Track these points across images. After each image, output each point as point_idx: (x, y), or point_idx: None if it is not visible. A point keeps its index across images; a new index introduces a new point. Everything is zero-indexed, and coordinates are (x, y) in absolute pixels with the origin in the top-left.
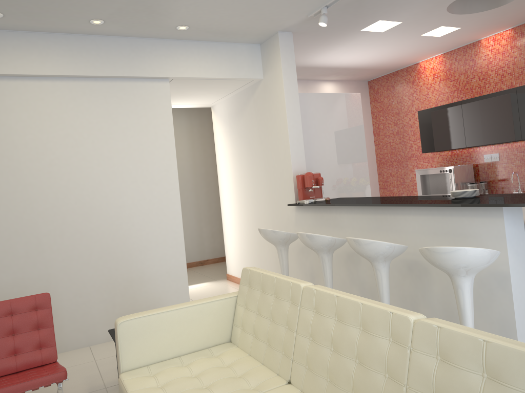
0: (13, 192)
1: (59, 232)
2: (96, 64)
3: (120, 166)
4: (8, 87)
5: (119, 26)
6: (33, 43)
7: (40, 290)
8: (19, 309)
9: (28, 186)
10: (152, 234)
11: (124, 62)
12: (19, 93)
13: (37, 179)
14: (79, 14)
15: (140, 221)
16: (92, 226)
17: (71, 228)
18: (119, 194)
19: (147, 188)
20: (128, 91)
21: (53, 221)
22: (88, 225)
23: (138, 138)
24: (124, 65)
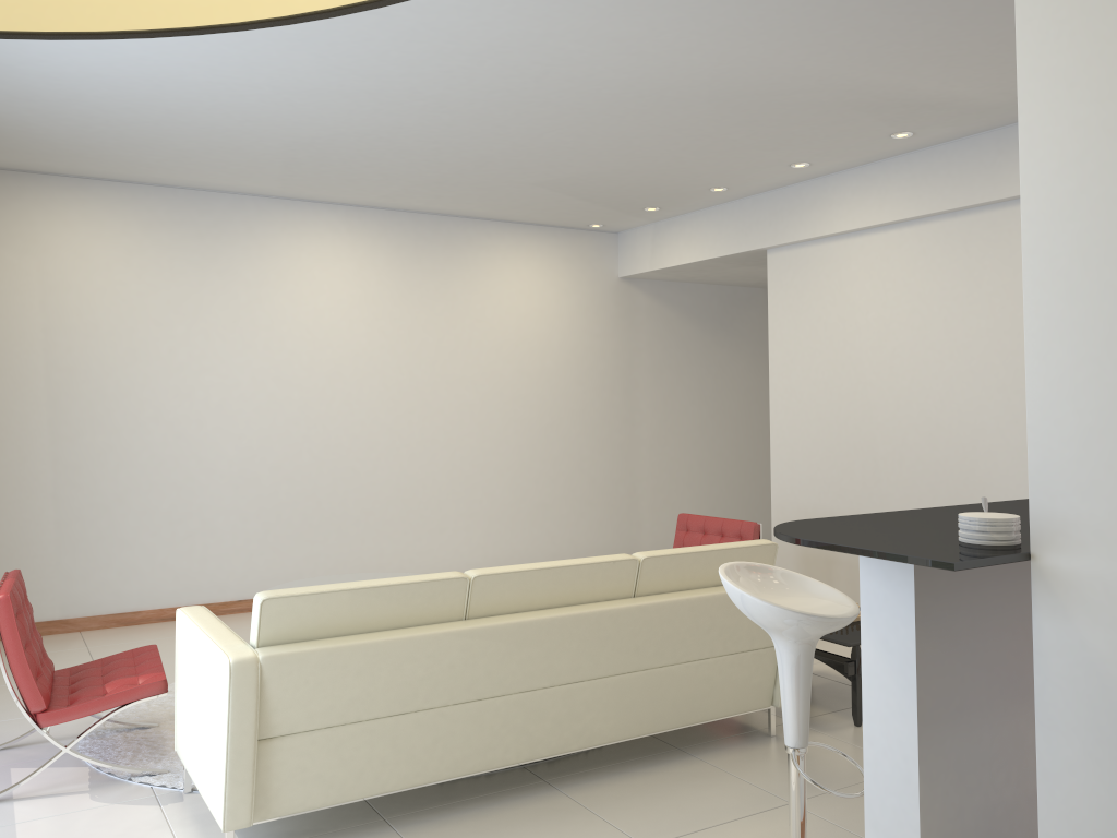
0: (852, 392)
1: (897, 457)
2: (945, 191)
3: (981, 361)
4: (854, 246)
5: (941, 127)
6: (872, 180)
7: None
8: (726, 532)
9: (868, 385)
10: (1025, 489)
11: (986, 176)
12: (863, 254)
13: (877, 376)
14: (862, 138)
15: (1007, 462)
16: (937, 456)
17: (911, 454)
18: (976, 409)
19: (1022, 403)
20: (1000, 225)
21: (891, 439)
22: (933, 453)
23: (1011, 310)
24: (984, 182)
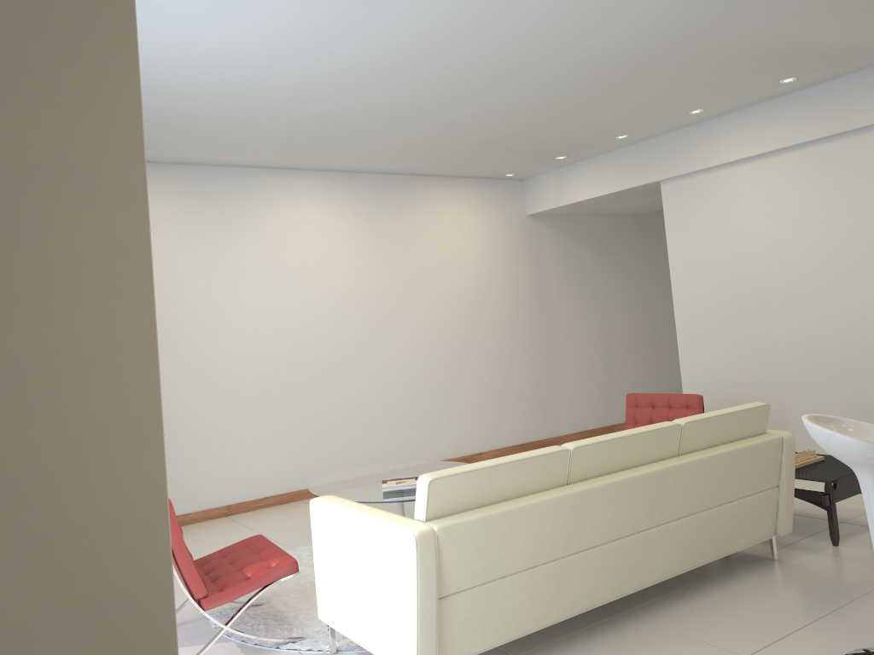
0: (748, 287)
1: (794, 334)
2: (820, 122)
3: (863, 252)
4: (739, 173)
5: (821, 71)
6: (753, 119)
7: (778, 397)
8: (673, 404)
9: (762, 280)
10: None
11: (856, 108)
12: (748, 178)
13: (770, 272)
14: (756, 84)
15: None
16: (830, 330)
17: (806, 331)
18: (862, 290)
19: None
20: (870, 145)
21: (787, 321)
22: (826, 328)
23: None
24: (856, 112)
